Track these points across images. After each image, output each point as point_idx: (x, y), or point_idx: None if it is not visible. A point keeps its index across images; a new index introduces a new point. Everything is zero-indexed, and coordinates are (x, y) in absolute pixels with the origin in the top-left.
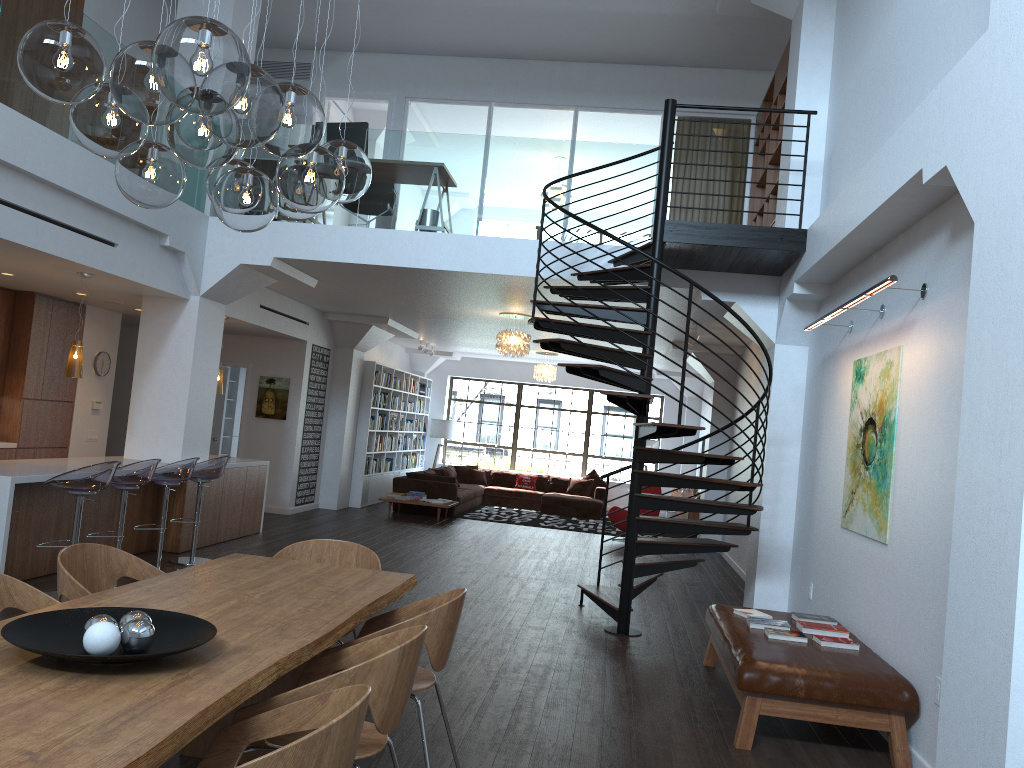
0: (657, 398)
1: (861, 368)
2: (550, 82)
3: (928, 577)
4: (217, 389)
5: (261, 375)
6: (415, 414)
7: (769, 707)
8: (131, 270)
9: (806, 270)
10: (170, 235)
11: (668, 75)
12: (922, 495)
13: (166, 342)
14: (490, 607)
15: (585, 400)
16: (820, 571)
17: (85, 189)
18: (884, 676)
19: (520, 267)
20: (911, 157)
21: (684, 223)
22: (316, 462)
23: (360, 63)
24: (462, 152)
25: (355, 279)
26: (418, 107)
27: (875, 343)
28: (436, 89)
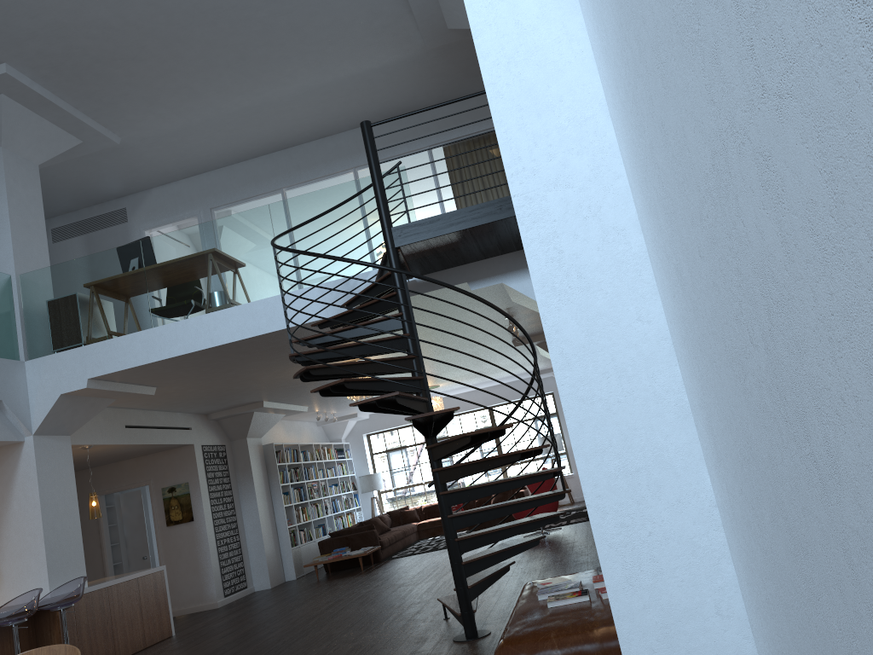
0: (548, 396)
1: None
2: (326, 155)
3: None
4: (95, 514)
5: (163, 487)
6: (338, 477)
7: None
8: None
9: None
10: None
11: (422, 116)
12: None
13: (13, 486)
14: (347, 650)
15: (487, 418)
16: None
17: None
18: None
19: (303, 316)
20: None
21: (409, 225)
22: (239, 550)
23: (165, 193)
24: (226, 232)
25: (183, 375)
26: (223, 213)
27: None
28: (233, 193)
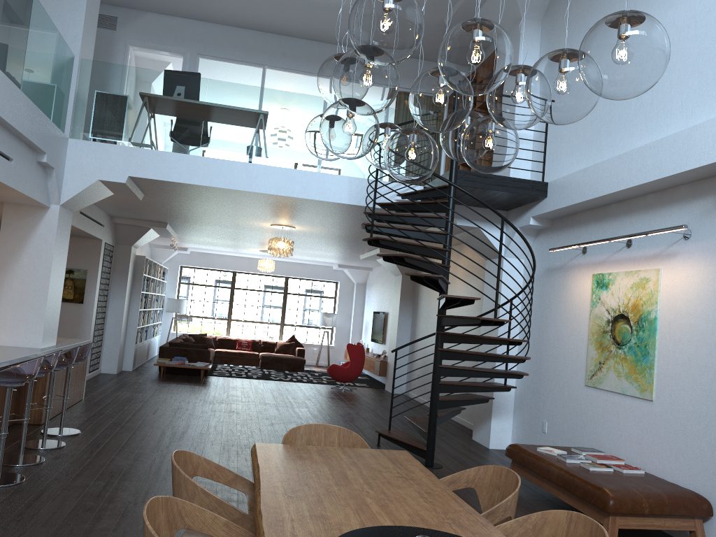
0: (333, 283)
1: (604, 279)
2: (310, 56)
3: (713, 425)
4: None
5: None
6: (159, 295)
7: (624, 522)
8: (19, 182)
9: (550, 210)
10: (47, 153)
11: None
12: (699, 370)
13: (27, 243)
14: None
15: (282, 284)
16: (557, 414)
17: (2, 110)
18: (687, 493)
19: (330, 195)
20: (712, 148)
21: (470, 173)
22: (102, 336)
23: (160, 22)
24: (285, 105)
25: (180, 196)
26: (207, 62)
27: (621, 264)
28: (222, 50)
